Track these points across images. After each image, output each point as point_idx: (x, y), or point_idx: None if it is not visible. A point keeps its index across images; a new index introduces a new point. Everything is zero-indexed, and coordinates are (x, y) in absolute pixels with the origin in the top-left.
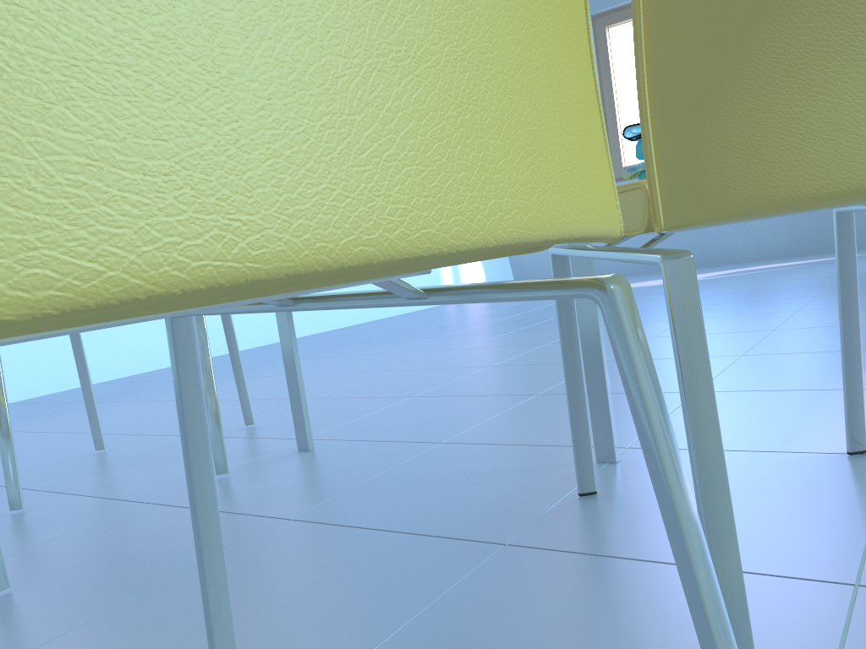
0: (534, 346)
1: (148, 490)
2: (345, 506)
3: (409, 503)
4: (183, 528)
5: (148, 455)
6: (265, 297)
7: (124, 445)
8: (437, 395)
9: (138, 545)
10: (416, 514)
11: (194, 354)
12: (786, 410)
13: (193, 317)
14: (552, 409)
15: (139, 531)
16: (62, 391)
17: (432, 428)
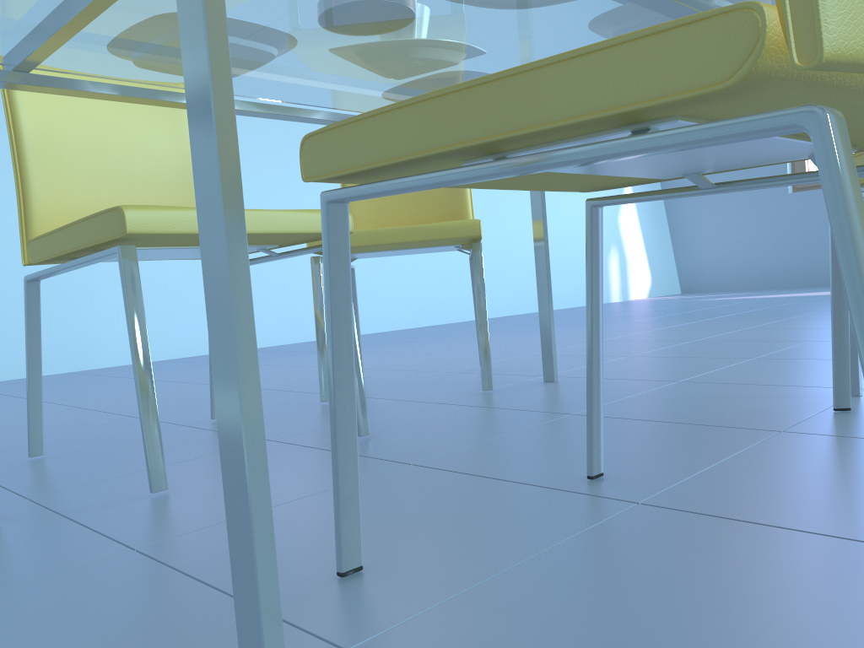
0: (729, 330)
1: (427, 397)
2: (616, 410)
3: (674, 410)
4: (481, 415)
5: (405, 380)
6: (800, 139)
7: (377, 375)
8: (651, 356)
9: (451, 421)
10: (685, 415)
11: (600, 235)
12: None
13: (601, 209)
14: (775, 366)
15: (443, 415)
16: (279, 345)
17: (662, 374)
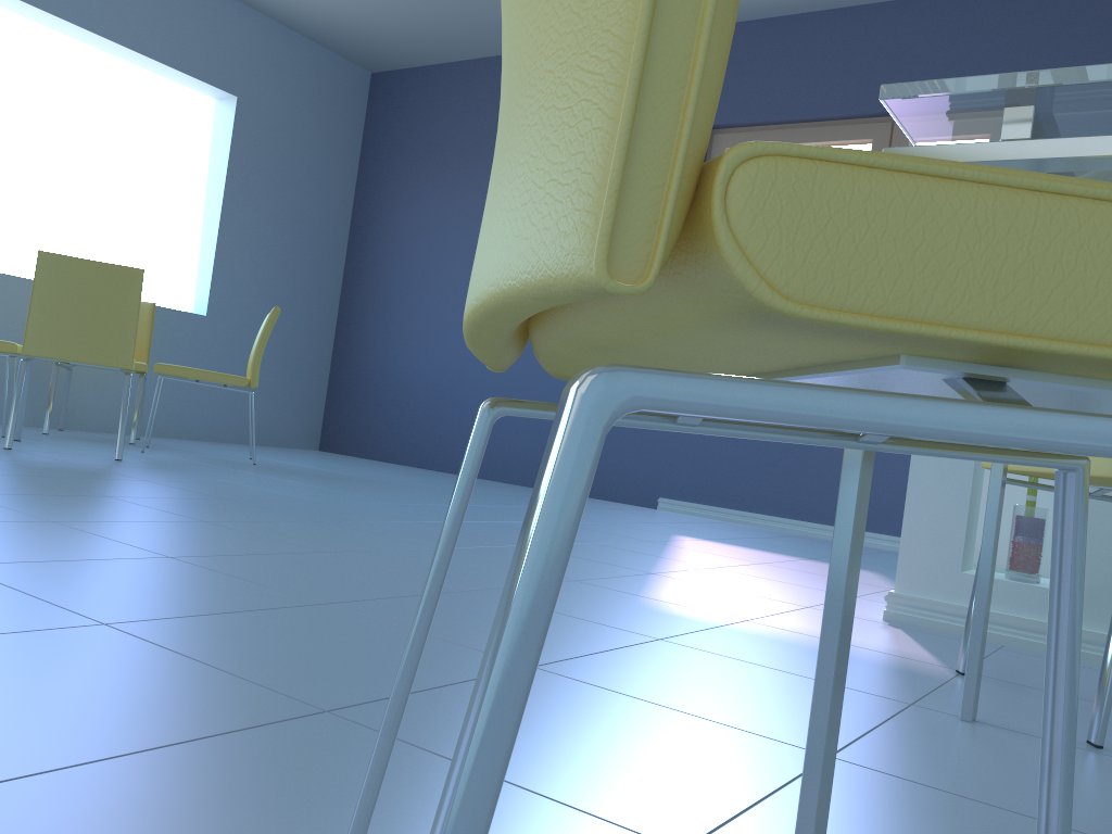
0: None
1: None
2: None
3: None
4: None
5: None
6: None
7: None
8: (373, 698)
9: None
10: None
11: None
12: (792, 648)
13: None
14: (664, 682)
15: None
16: None
17: (714, 746)
